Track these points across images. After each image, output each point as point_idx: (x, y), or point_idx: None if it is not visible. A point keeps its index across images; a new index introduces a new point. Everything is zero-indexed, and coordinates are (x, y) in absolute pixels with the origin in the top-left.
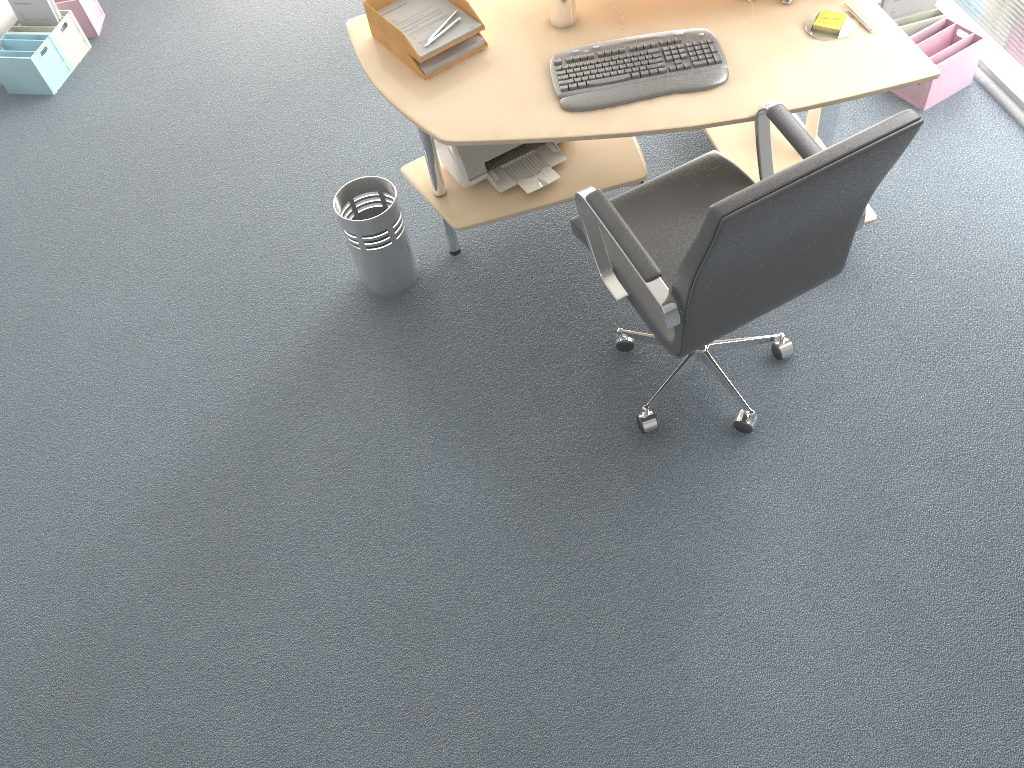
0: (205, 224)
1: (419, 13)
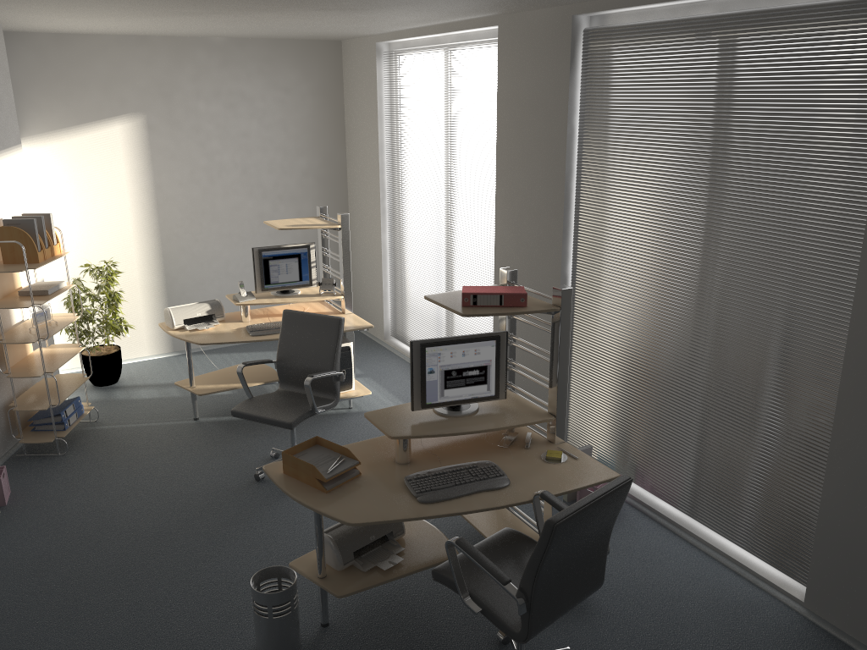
0: (116, 625)
1: (317, 457)
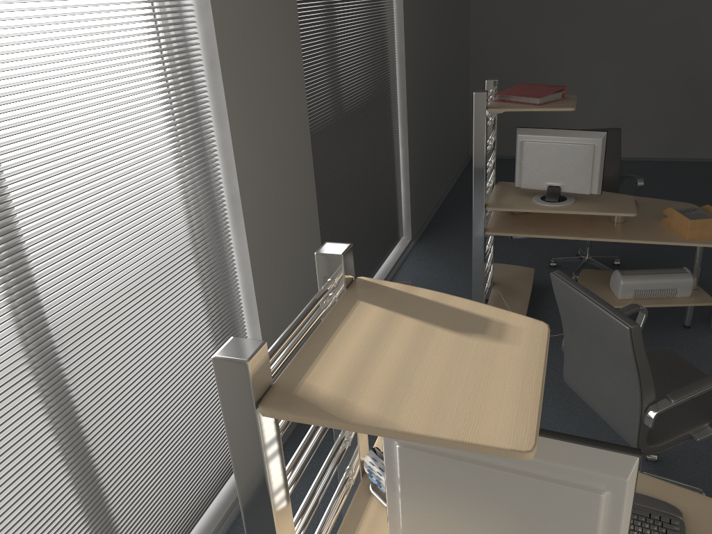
0: None
1: (696, 218)
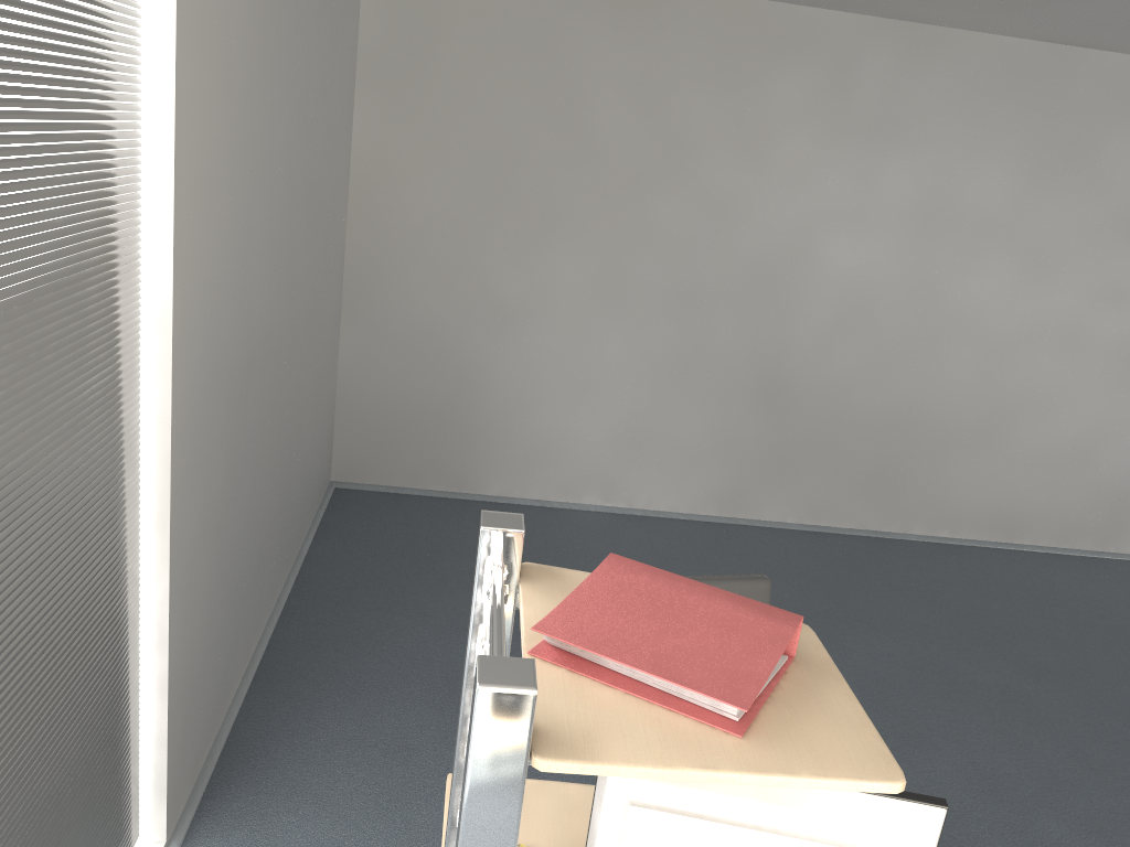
0: None
1: None
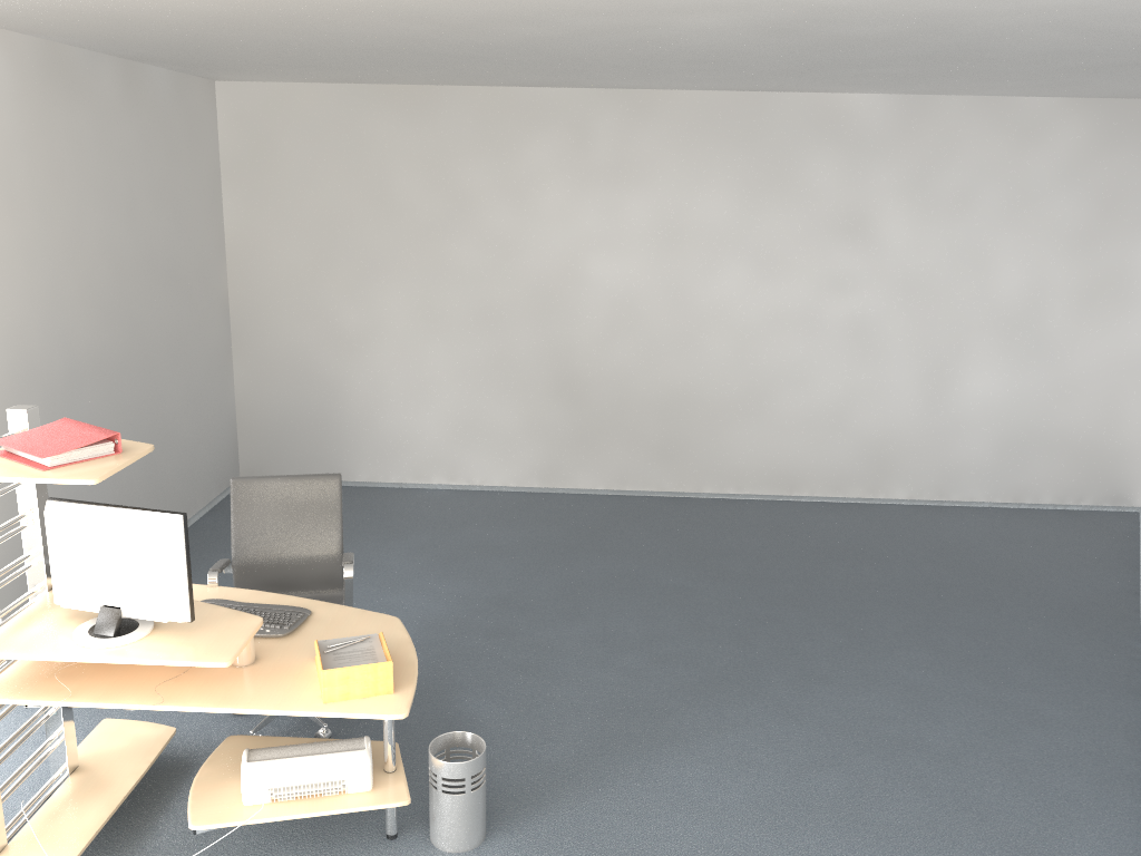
0: None
1: (351, 661)
